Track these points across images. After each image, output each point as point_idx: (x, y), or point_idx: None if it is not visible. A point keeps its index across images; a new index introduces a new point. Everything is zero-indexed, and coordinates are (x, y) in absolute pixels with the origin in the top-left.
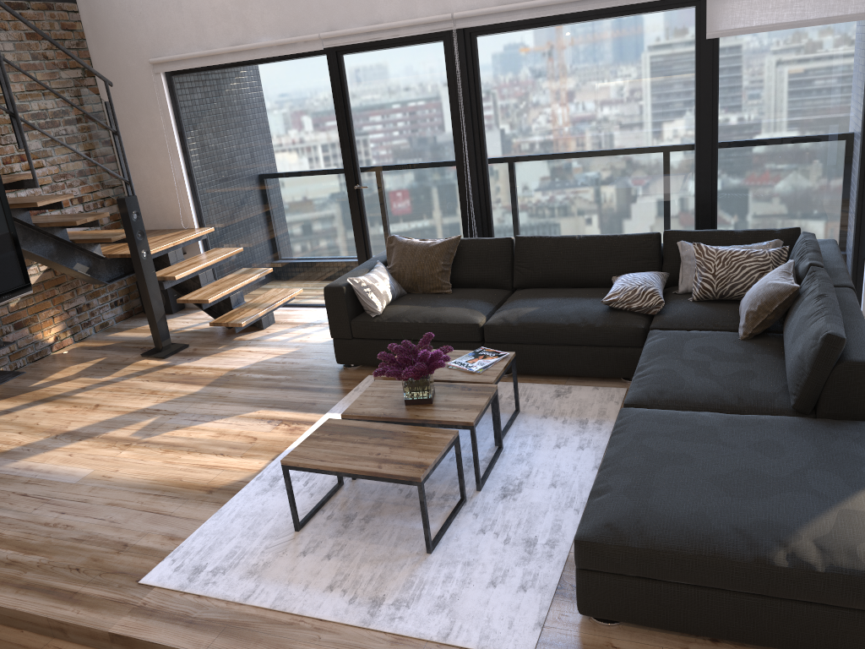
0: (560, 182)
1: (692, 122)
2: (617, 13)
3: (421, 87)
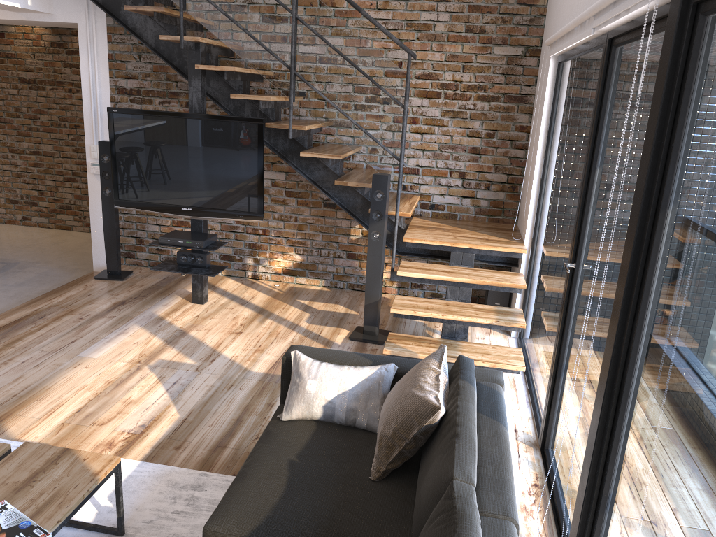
0: (691, 469)
1: None
2: None
3: (641, 122)
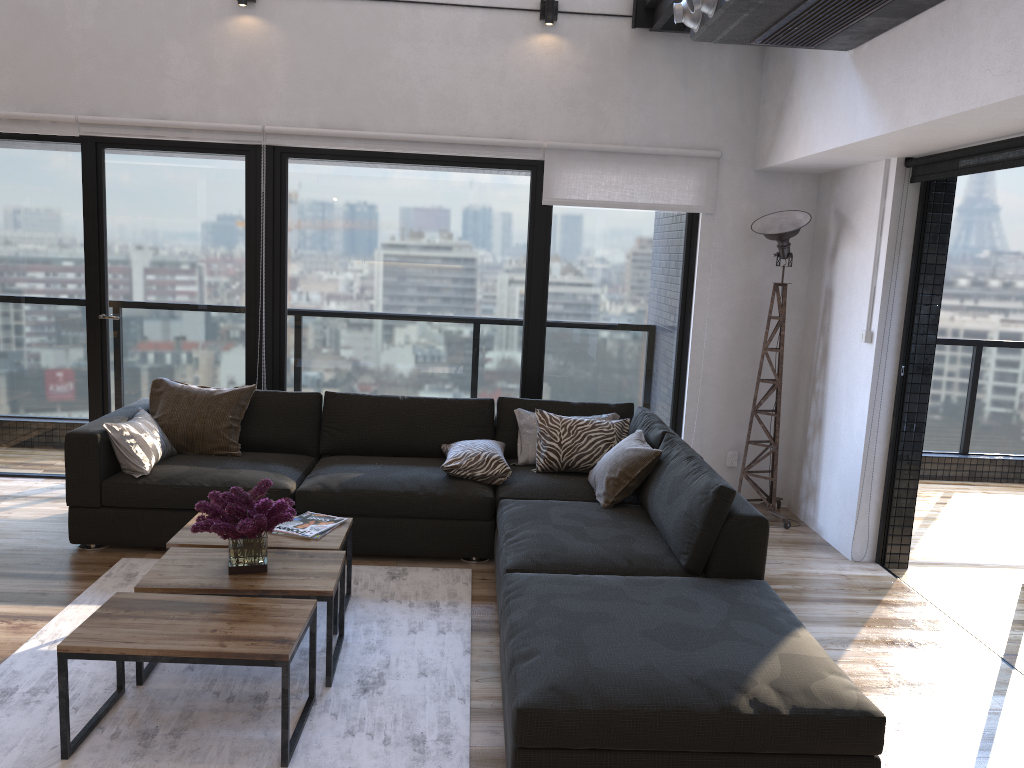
0: (374, 337)
1: (522, 288)
2: (452, 163)
3: (209, 204)
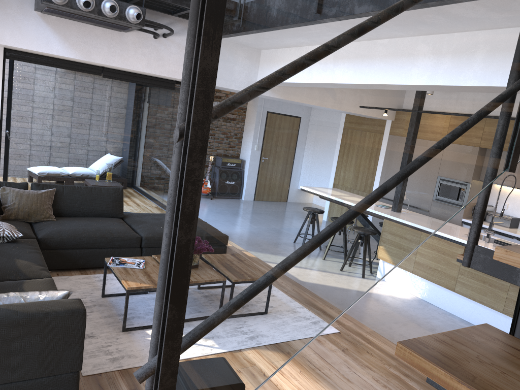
0: None
1: None
2: None
3: None
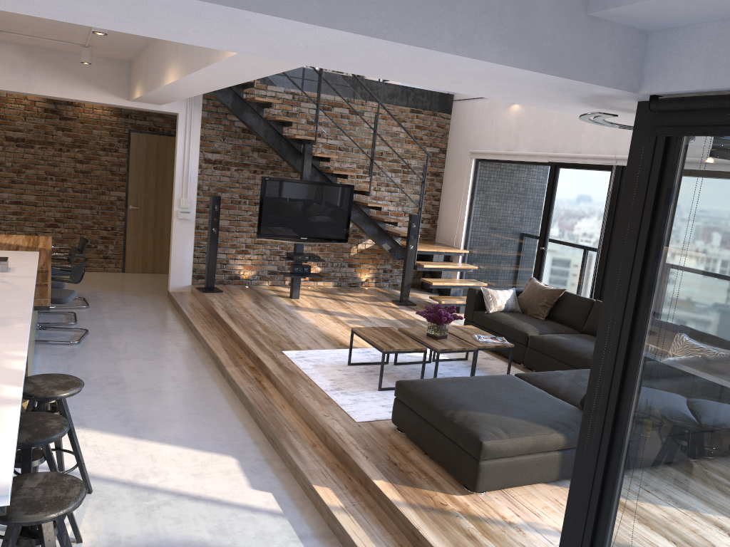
0: None
1: None
2: None
3: (592, 196)
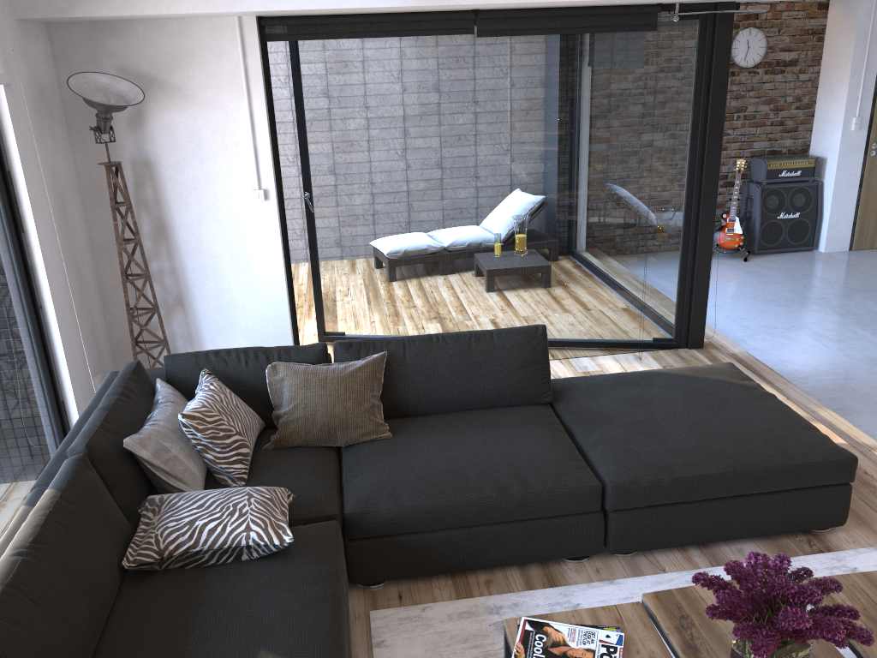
0: None
1: None
2: None
3: None
